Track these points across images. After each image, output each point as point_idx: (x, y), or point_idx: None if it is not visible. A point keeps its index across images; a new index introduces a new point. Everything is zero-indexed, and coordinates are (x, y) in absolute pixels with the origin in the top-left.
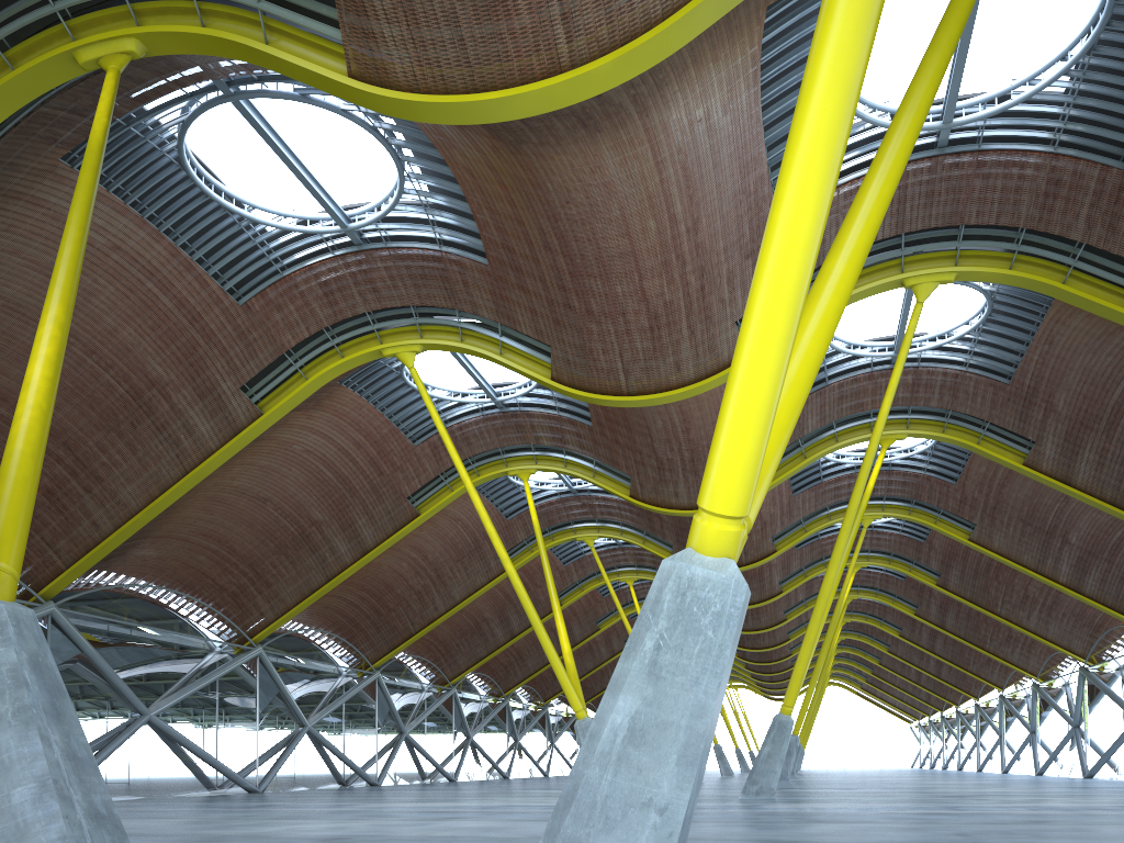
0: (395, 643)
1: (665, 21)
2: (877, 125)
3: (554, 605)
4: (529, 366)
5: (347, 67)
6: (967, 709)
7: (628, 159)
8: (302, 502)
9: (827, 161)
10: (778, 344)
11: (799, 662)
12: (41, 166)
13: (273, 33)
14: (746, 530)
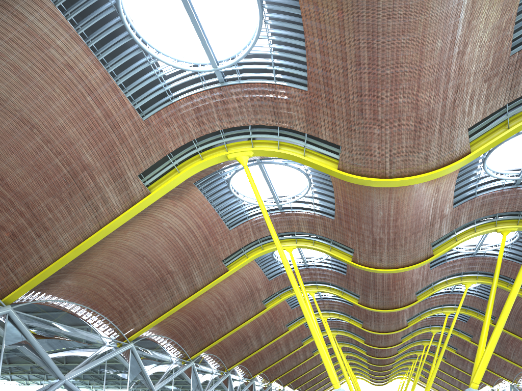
0: (203, 346)
1: None
2: None
3: (313, 320)
4: (322, 162)
5: None
6: None
7: None
8: (163, 259)
9: None
10: None
11: (486, 355)
12: None
13: None
14: None
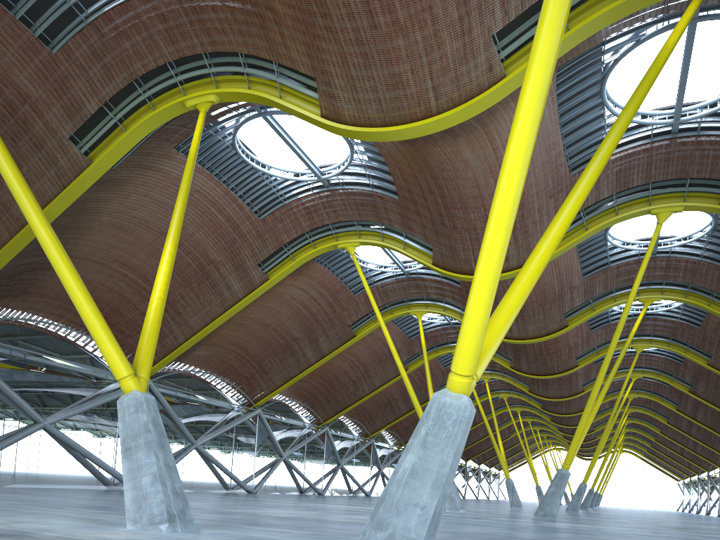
0: (338, 410)
1: (489, 89)
2: (632, 122)
3: (430, 394)
4: (420, 256)
5: (320, 112)
6: (715, 474)
7: (476, 148)
8: (288, 327)
9: (504, 225)
10: (485, 301)
11: (575, 438)
12: (162, 152)
13: (284, 92)
14: (476, 380)
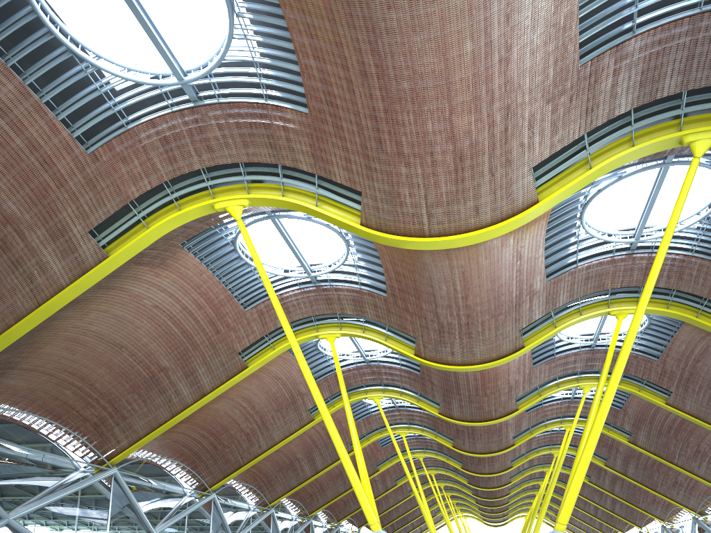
0: (228, 472)
1: None
2: None
3: (353, 435)
4: (341, 215)
5: None
6: None
7: None
8: (152, 350)
9: None
10: None
11: (574, 484)
12: None
13: None
14: None
